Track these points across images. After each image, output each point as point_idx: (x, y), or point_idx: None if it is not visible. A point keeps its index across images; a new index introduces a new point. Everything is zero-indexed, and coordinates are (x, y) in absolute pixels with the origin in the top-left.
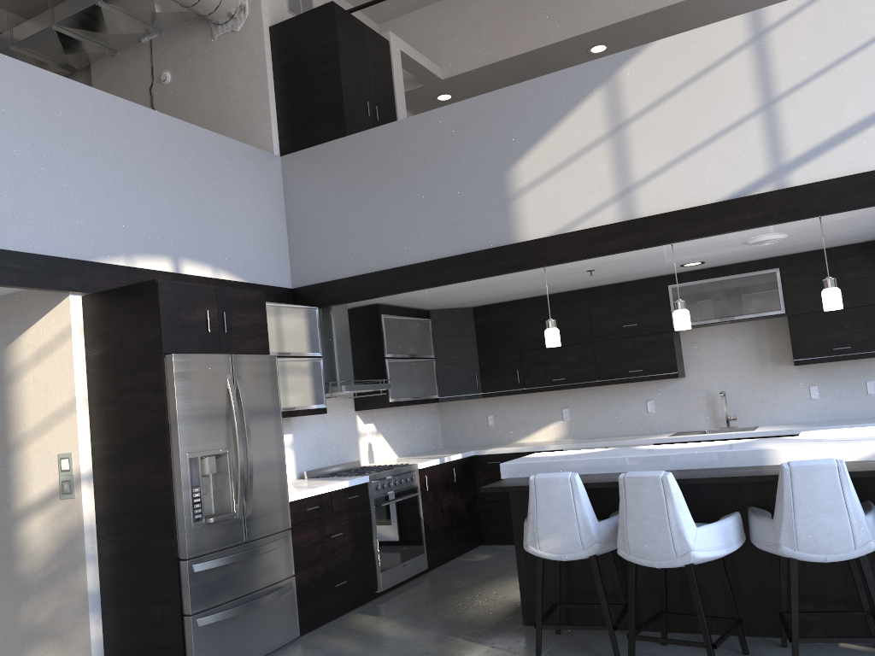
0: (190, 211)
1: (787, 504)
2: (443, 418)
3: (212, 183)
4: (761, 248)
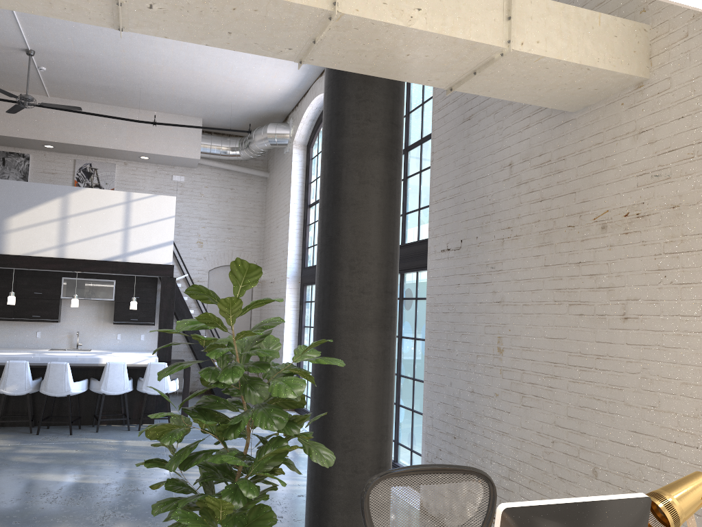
0: None
1: (106, 375)
2: None
3: None
4: None
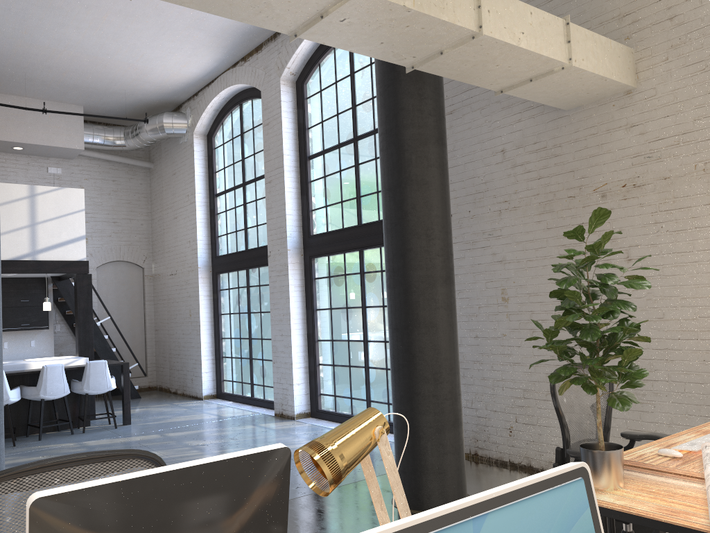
0: None
1: (44, 379)
2: None
3: None
4: None
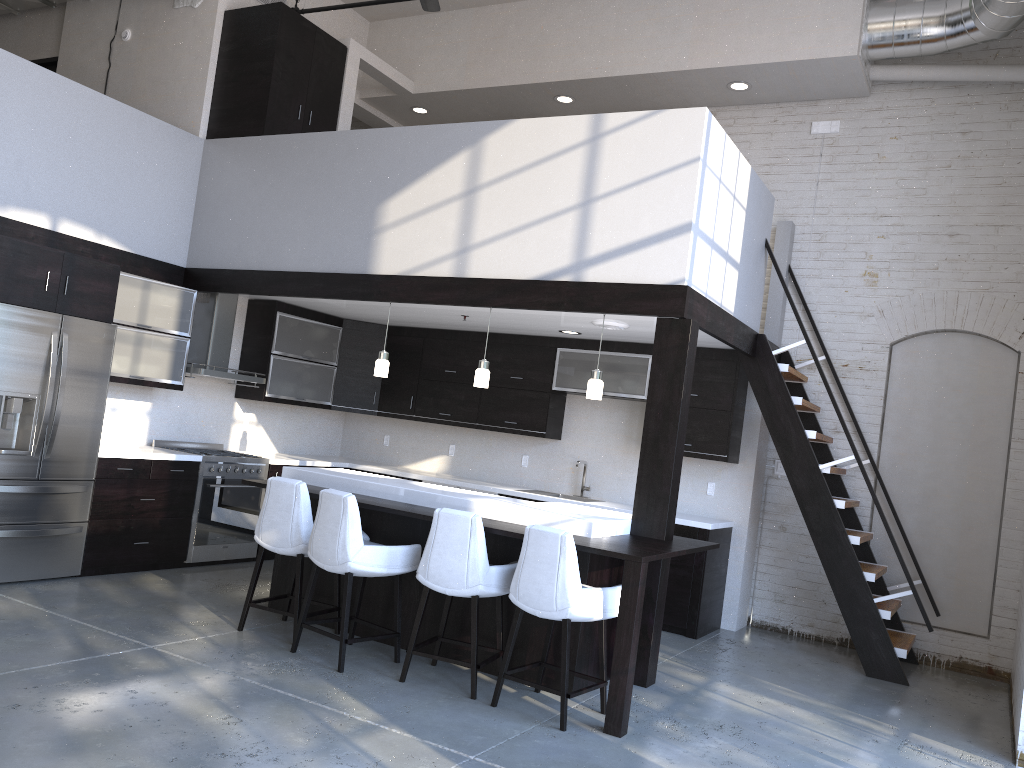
0: (83, 176)
1: (430, 541)
2: (346, 428)
3: (115, 153)
4: (622, 332)
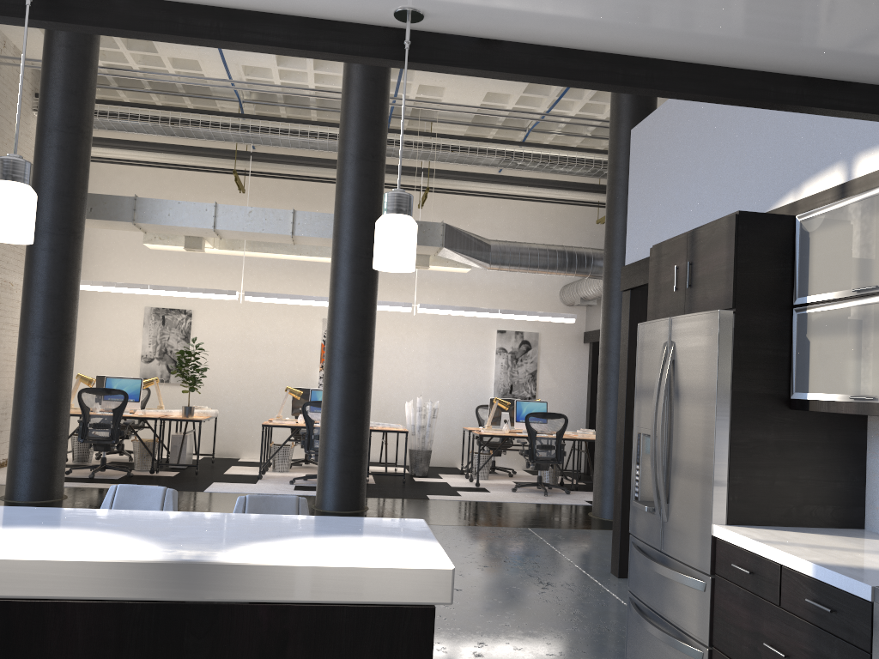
0: None
1: None
2: None
3: None
4: None
